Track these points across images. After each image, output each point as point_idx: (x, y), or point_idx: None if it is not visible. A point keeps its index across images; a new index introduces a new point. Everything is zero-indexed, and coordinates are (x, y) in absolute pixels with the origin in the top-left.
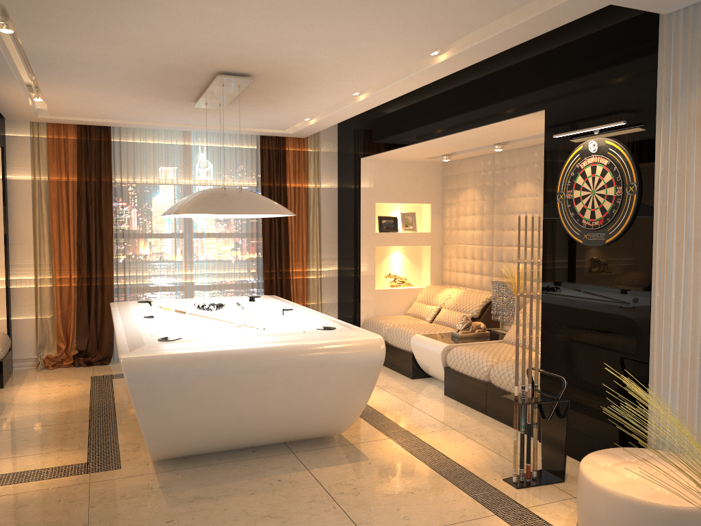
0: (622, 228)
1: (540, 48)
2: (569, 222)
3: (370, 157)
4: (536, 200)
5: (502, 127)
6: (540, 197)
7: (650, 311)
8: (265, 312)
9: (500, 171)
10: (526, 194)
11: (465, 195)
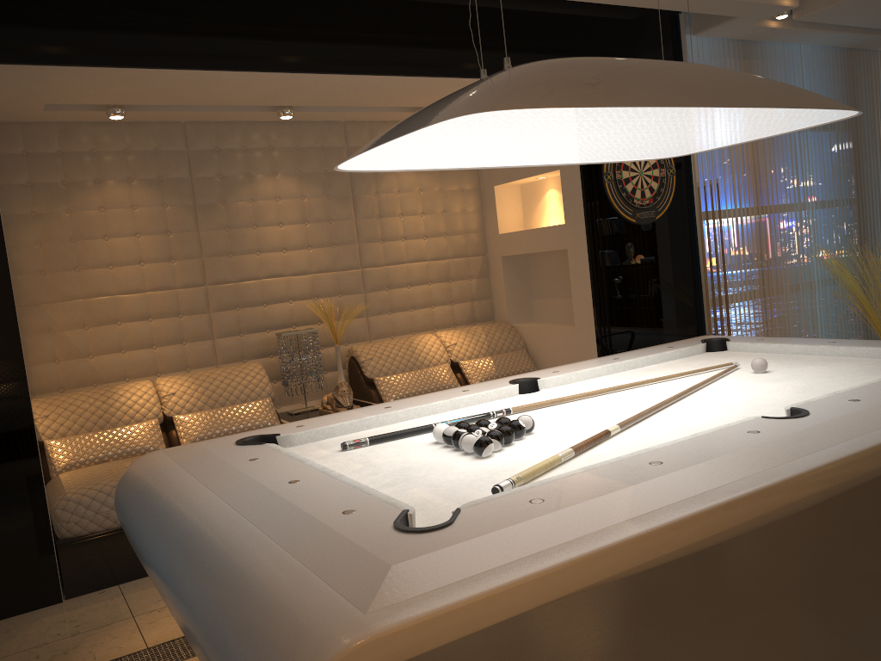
0: (668, 205)
1: (560, 11)
2: (620, 203)
3: (11, 69)
4: (303, 203)
5: (461, 86)
6: (311, 199)
7: (691, 270)
8: (508, 403)
9: (210, 155)
10: (278, 195)
11: (99, 197)
